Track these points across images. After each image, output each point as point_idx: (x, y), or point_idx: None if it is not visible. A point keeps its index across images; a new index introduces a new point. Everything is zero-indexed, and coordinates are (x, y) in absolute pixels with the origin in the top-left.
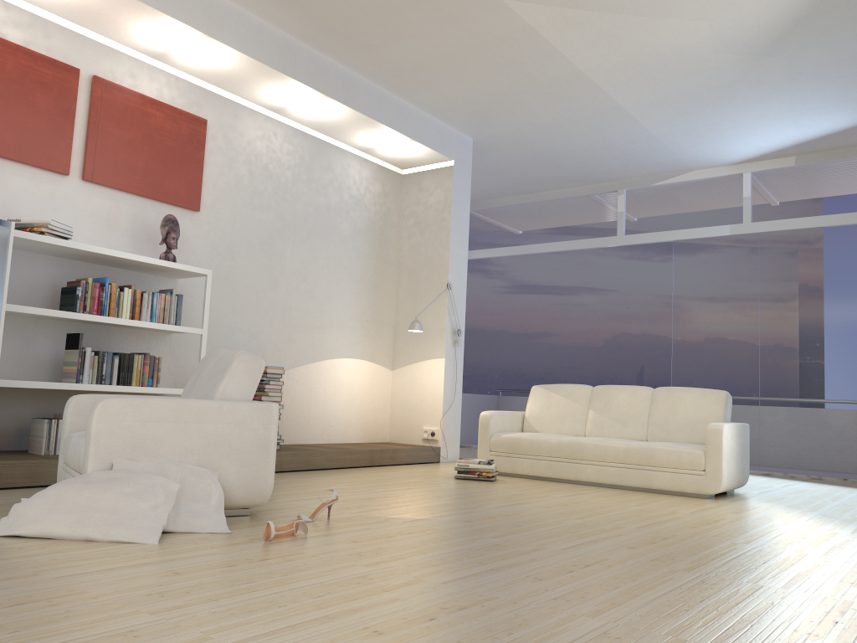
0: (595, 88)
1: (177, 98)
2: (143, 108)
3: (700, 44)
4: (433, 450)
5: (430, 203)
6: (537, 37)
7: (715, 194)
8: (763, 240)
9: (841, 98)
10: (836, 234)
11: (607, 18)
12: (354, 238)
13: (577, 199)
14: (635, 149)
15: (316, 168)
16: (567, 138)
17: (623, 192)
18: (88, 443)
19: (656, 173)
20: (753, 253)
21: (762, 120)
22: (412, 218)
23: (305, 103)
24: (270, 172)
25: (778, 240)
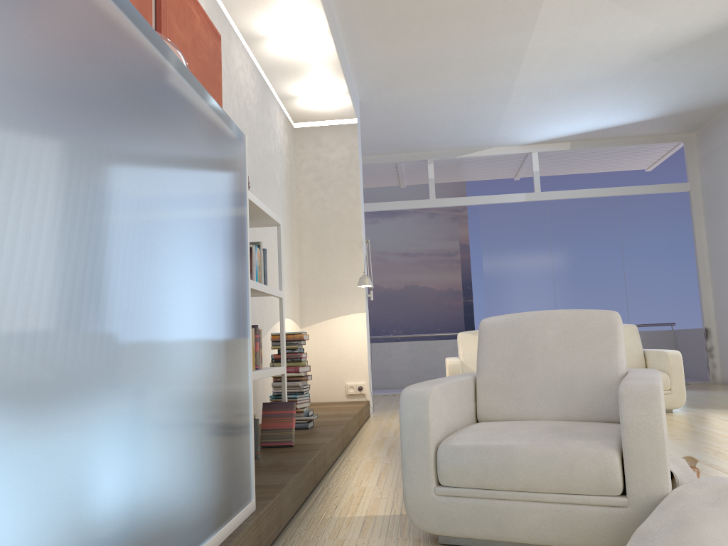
0: (516, 66)
1: (201, 1)
2: (189, 5)
3: (629, 42)
4: (368, 404)
5: (333, 158)
6: (535, 11)
7: (489, 168)
8: (551, 206)
9: (651, 101)
10: (602, 202)
11: (602, 6)
12: (281, 190)
13: (383, 165)
14: (476, 125)
15: (264, 111)
16: (438, 109)
17: (432, 162)
18: (659, 450)
19: (464, 147)
20: (544, 216)
21: (586, 112)
22: (311, 172)
23: (296, 36)
24: (247, 109)
25: (562, 206)
